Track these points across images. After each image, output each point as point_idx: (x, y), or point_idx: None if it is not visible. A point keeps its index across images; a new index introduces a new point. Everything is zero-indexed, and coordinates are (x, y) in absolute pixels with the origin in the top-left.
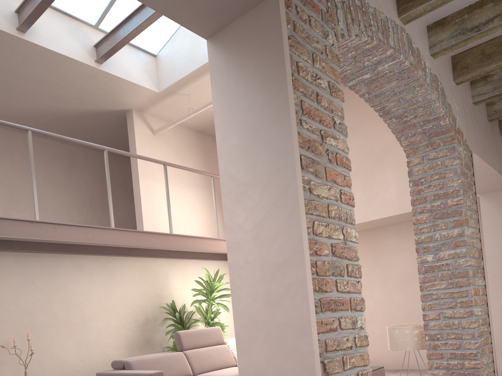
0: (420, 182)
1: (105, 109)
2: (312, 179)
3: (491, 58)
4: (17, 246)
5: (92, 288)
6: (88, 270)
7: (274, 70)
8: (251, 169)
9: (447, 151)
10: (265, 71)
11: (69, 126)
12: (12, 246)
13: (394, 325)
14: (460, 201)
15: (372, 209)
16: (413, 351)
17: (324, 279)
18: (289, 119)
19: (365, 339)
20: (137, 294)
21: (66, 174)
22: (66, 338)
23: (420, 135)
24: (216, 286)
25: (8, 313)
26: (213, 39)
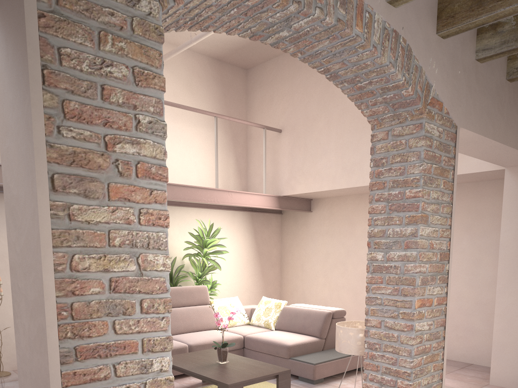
0: (381, 163)
1: None
2: (78, 202)
3: (482, 5)
4: None
5: None
6: None
7: (22, 60)
8: (16, 181)
9: (413, 127)
10: (18, 60)
11: None
12: None
13: None
14: (418, 193)
15: None
16: None
17: (86, 323)
18: (32, 129)
19: (168, 383)
20: None
21: None
22: None
23: (383, 105)
24: (209, 241)
25: None
26: None
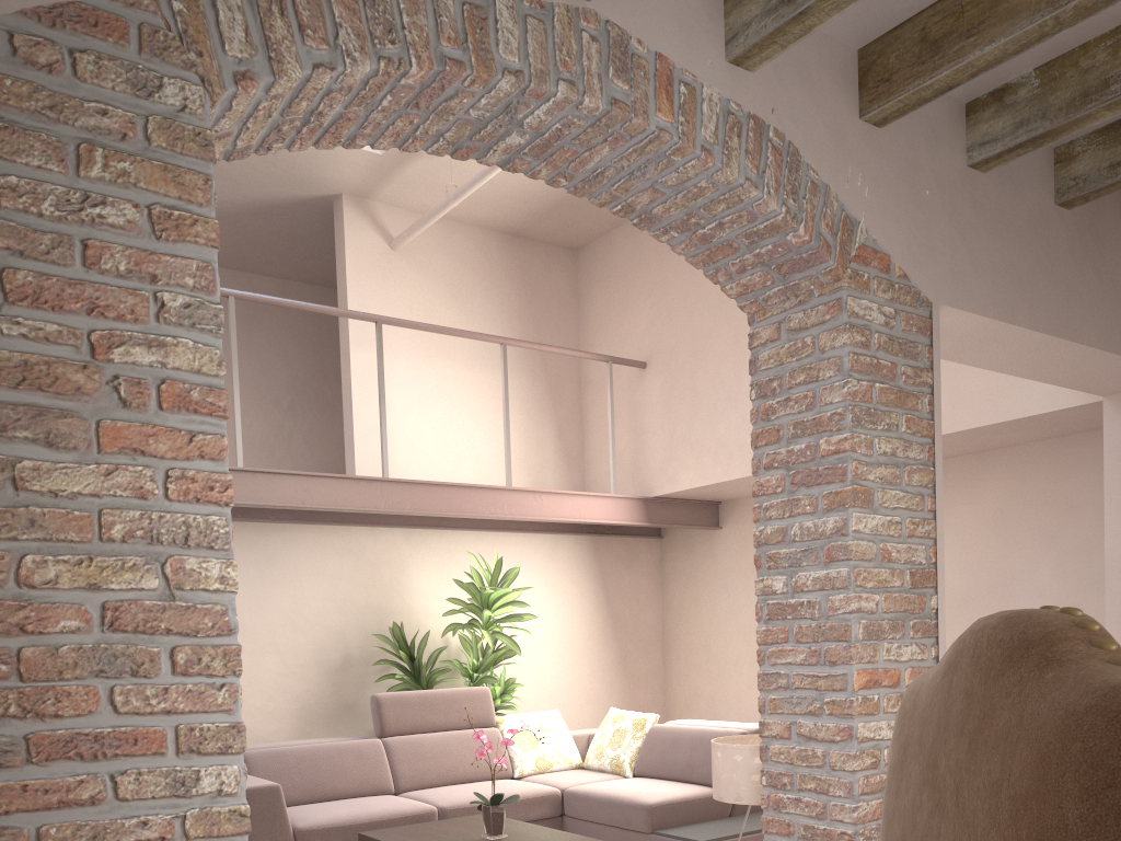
0: (771, 389)
1: (287, 197)
2: (33, 456)
3: (940, 50)
4: None
5: None
6: None
7: None
8: None
9: (825, 309)
10: None
11: (231, 235)
12: None
13: None
14: (844, 444)
15: None
16: None
17: (51, 689)
18: None
19: (237, 819)
20: (326, 606)
21: (240, 338)
22: None
23: (760, 270)
24: (493, 595)
25: None
26: None
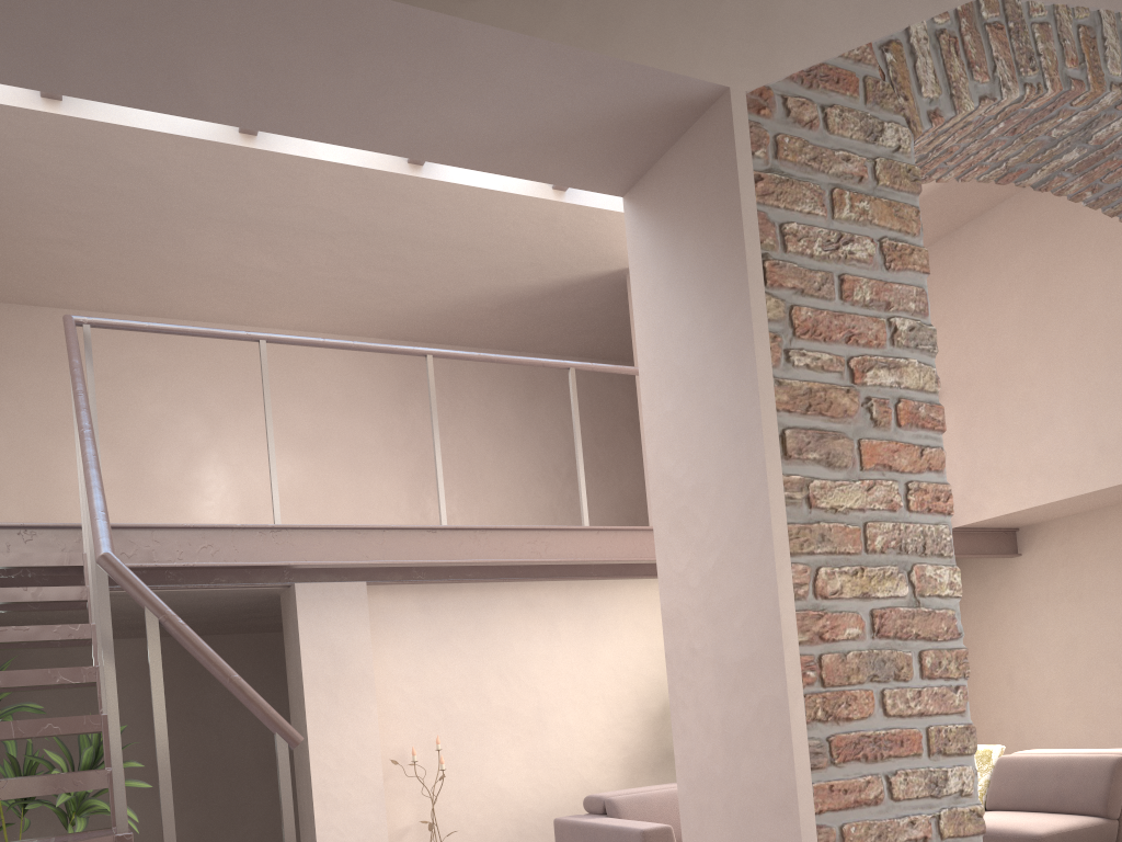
0: None
1: (584, 275)
2: (818, 476)
3: None
4: (419, 573)
5: (555, 646)
6: (548, 611)
7: (726, 255)
8: (695, 461)
9: None
10: (713, 258)
11: (523, 318)
12: (411, 573)
13: None
14: None
15: None
16: None
17: (843, 693)
18: (754, 358)
19: (975, 819)
20: (645, 657)
21: (523, 413)
22: (507, 747)
23: None
24: None
25: (405, 698)
26: (633, 196)
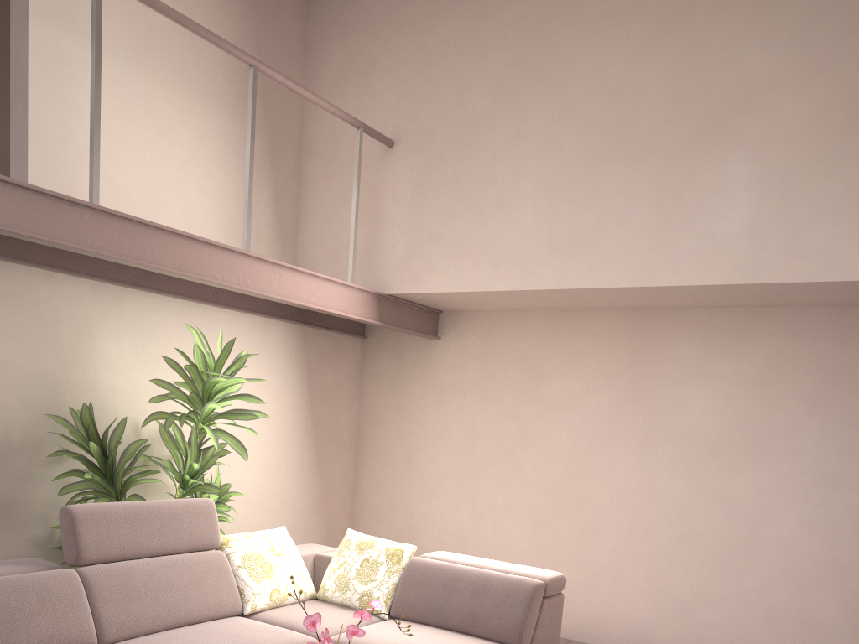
0: None
1: None
2: None
3: None
4: None
5: None
6: None
7: None
8: None
9: None
10: None
11: None
12: None
13: (649, 552)
14: None
15: (670, 256)
16: (680, 621)
17: None
18: None
19: None
20: None
21: None
22: None
23: None
24: (220, 384)
25: None
26: None
